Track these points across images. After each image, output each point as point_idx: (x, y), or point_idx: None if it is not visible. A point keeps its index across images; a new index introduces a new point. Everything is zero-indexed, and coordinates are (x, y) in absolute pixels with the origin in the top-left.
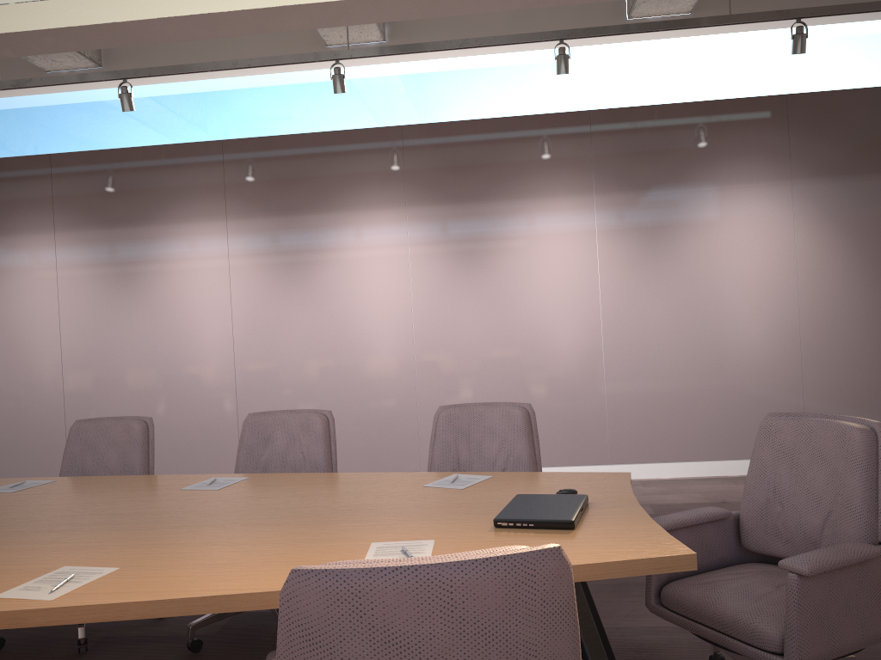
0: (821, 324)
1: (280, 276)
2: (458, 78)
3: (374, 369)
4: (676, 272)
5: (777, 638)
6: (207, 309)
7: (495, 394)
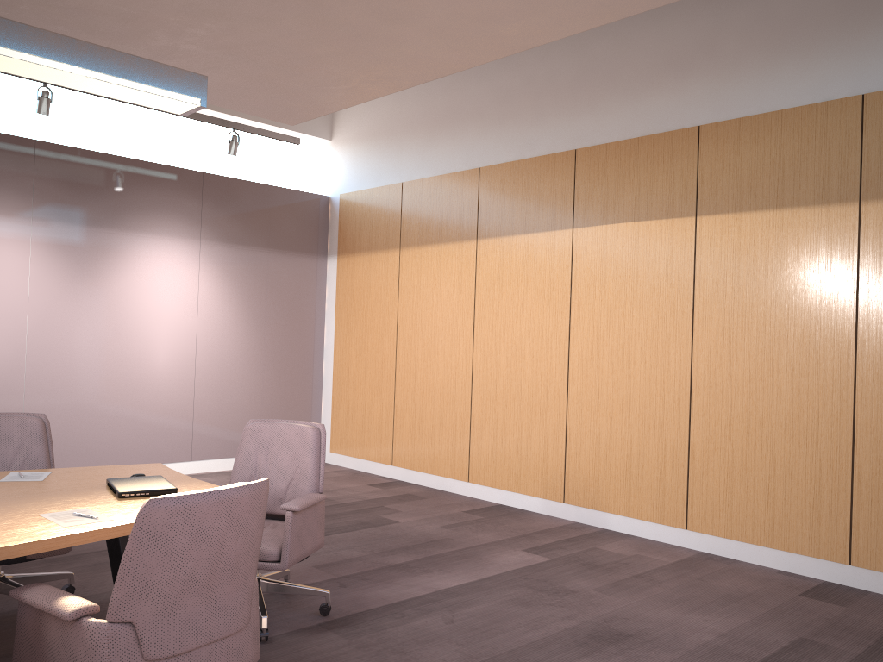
0: (211, 356)
1: None
2: None
3: None
4: (102, 302)
5: (276, 552)
6: None
7: None
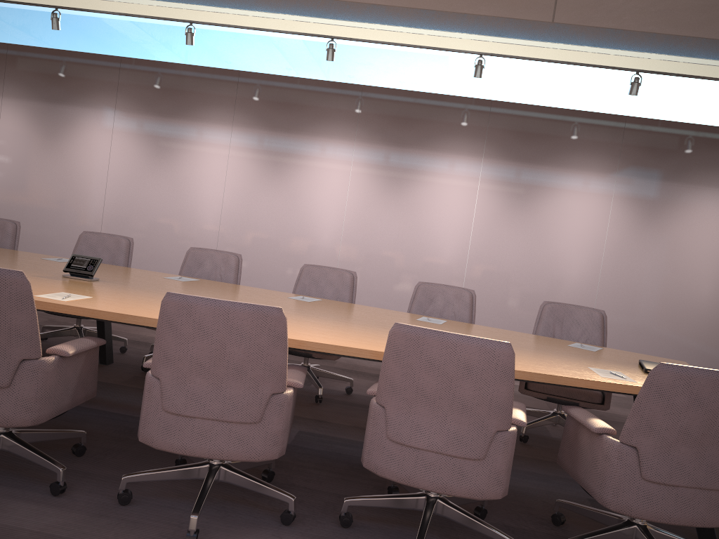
0: None
1: (385, 188)
2: (534, 73)
3: (437, 265)
4: (661, 240)
5: None
6: (329, 201)
7: (517, 298)
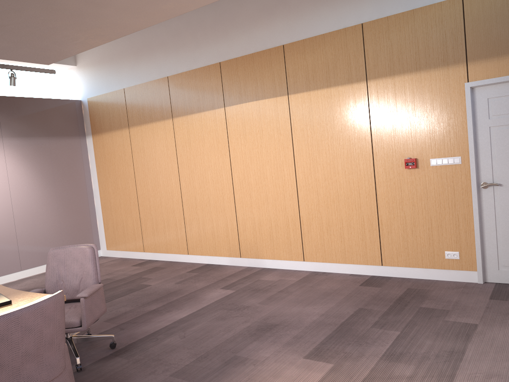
0: (23, 207)
1: None
2: None
3: None
4: None
5: (78, 321)
6: None
7: None
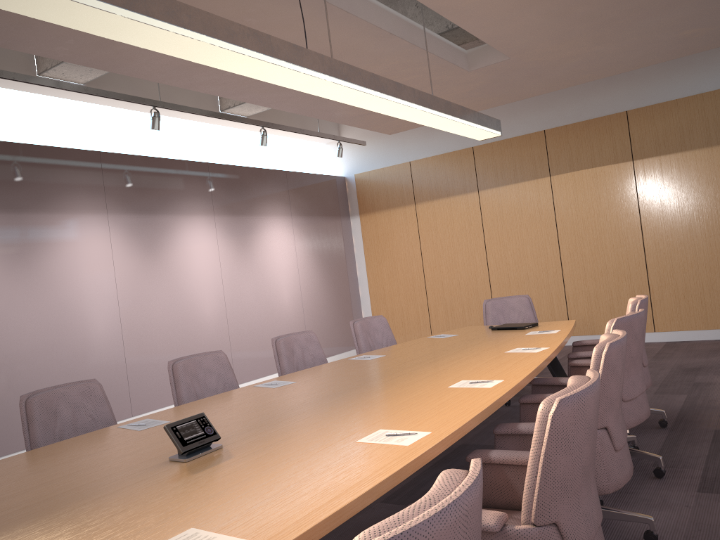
0: (308, 292)
1: (9, 266)
2: (115, 122)
3: (94, 342)
4: (254, 264)
5: None
6: None
7: (173, 349)
